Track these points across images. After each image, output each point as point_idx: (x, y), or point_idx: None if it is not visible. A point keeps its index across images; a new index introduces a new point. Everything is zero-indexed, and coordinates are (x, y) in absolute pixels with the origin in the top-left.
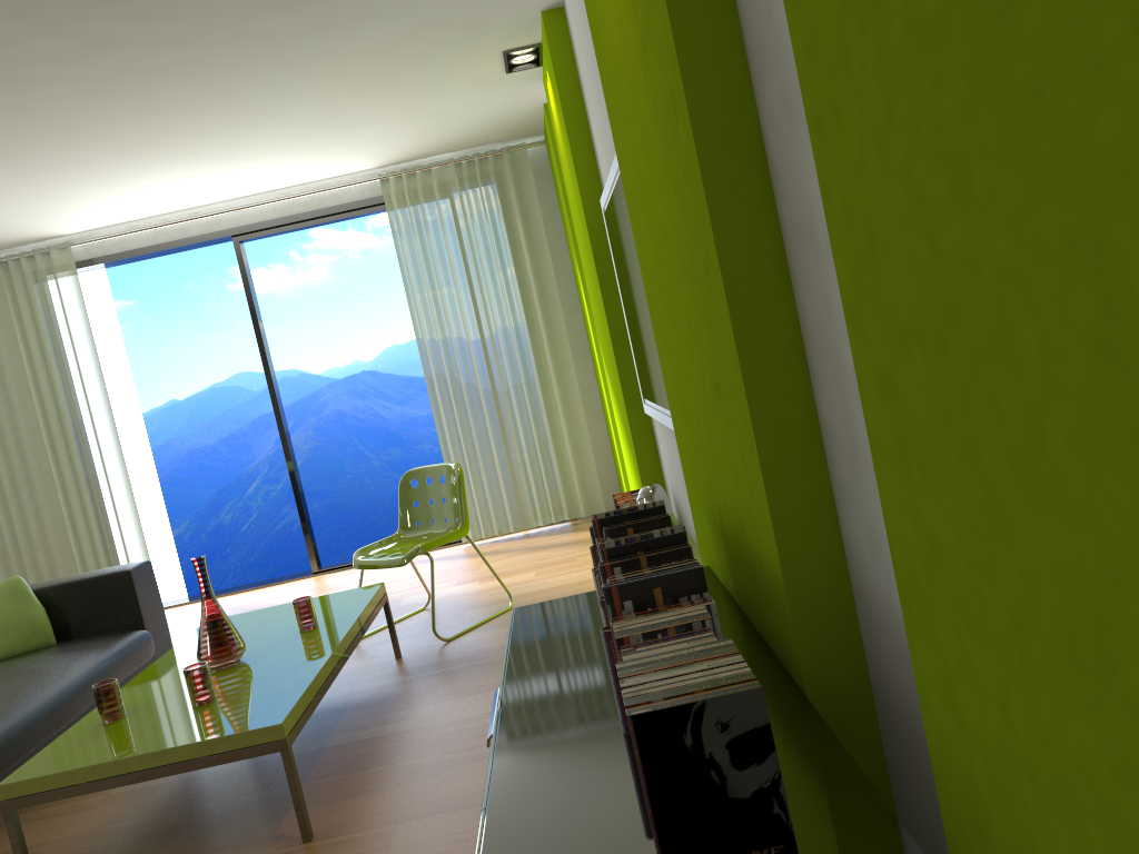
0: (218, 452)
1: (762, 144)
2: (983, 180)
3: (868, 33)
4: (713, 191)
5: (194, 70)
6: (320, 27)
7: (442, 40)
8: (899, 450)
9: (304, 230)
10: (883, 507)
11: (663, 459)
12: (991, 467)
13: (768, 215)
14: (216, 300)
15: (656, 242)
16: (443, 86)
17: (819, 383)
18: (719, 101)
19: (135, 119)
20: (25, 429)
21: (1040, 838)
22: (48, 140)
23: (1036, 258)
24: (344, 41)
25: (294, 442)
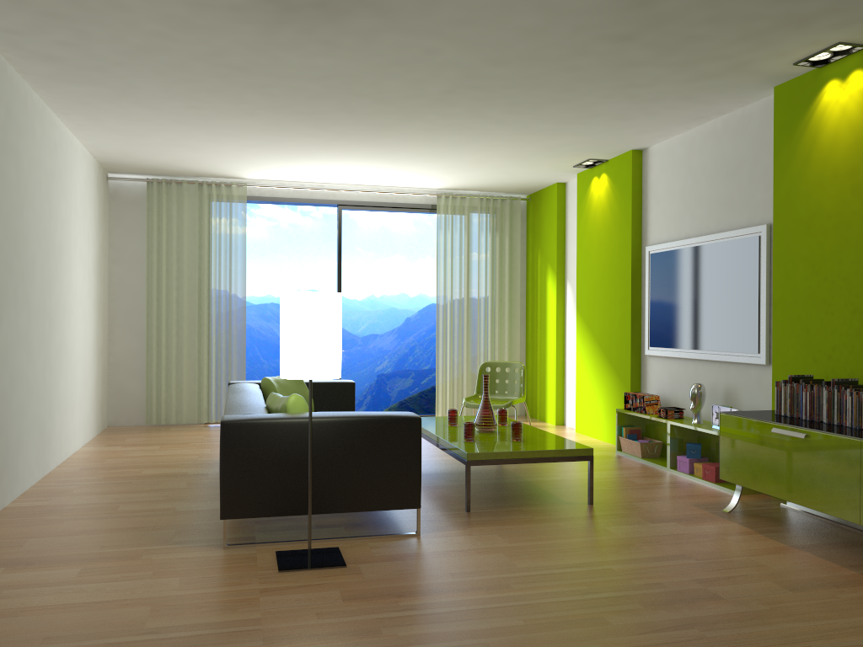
0: None
1: None
2: None
3: None
4: None
5: (478, 132)
6: (554, 132)
7: (579, 148)
8: None
9: None
10: None
11: (651, 379)
12: None
13: None
14: None
15: (823, 280)
16: (540, 164)
17: None
18: None
19: (411, 142)
20: (186, 290)
21: None
22: (361, 139)
23: None
24: (549, 139)
25: None
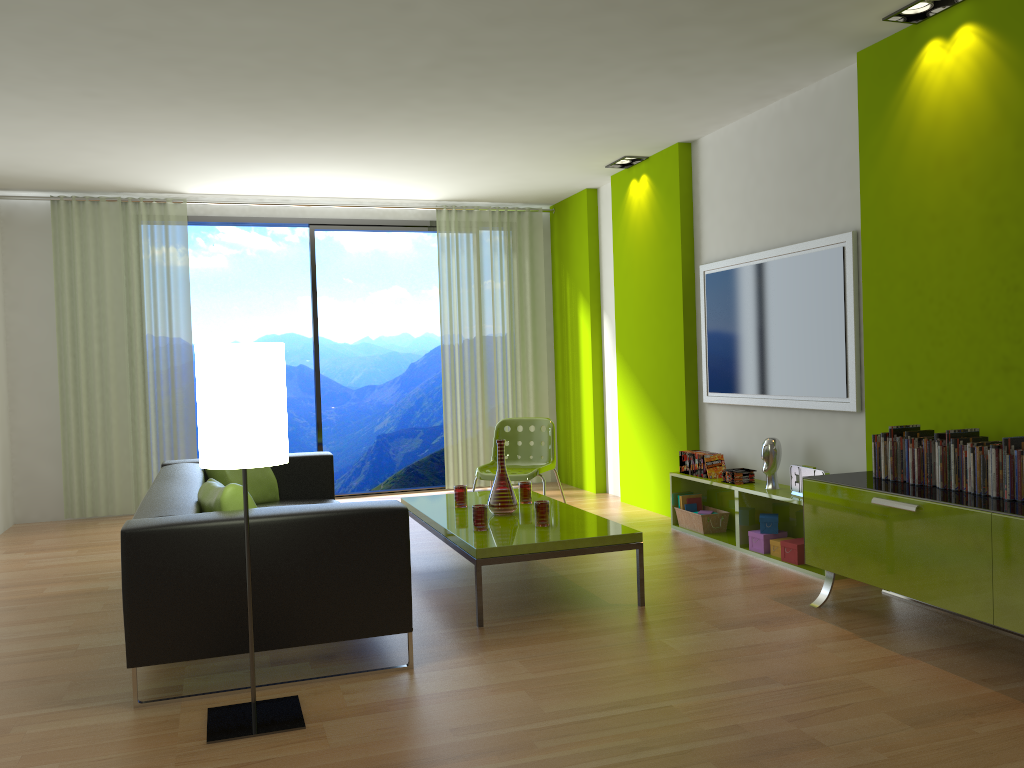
0: None
1: None
2: None
3: None
4: None
5: (481, 123)
6: (578, 120)
7: (612, 142)
8: None
9: None
10: None
11: (712, 433)
12: None
13: None
14: None
15: (929, 301)
16: (564, 164)
17: None
18: None
19: (395, 138)
20: (111, 341)
21: None
22: (328, 136)
23: None
24: (572, 130)
25: None
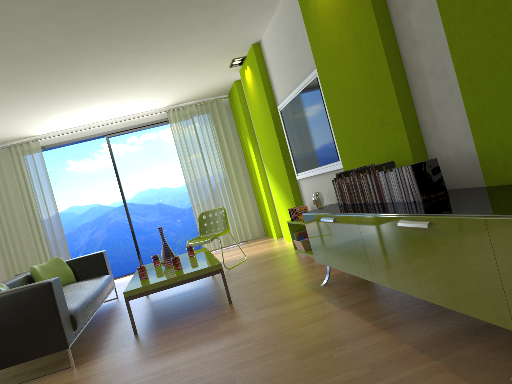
0: None
1: (400, 56)
2: (500, 32)
3: (470, 15)
4: (390, 68)
5: (134, 62)
6: (183, 47)
7: (217, 54)
8: (472, 92)
9: (99, 144)
10: (466, 108)
11: (305, 195)
12: (500, 79)
13: (403, 73)
14: (61, 175)
15: (347, 96)
16: (207, 72)
17: (420, 112)
18: (390, 47)
19: (101, 82)
20: (18, 216)
21: (511, 144)
22: (66, 90)
23: (511, 40)
24: (187, 53)
25: (97, 235)
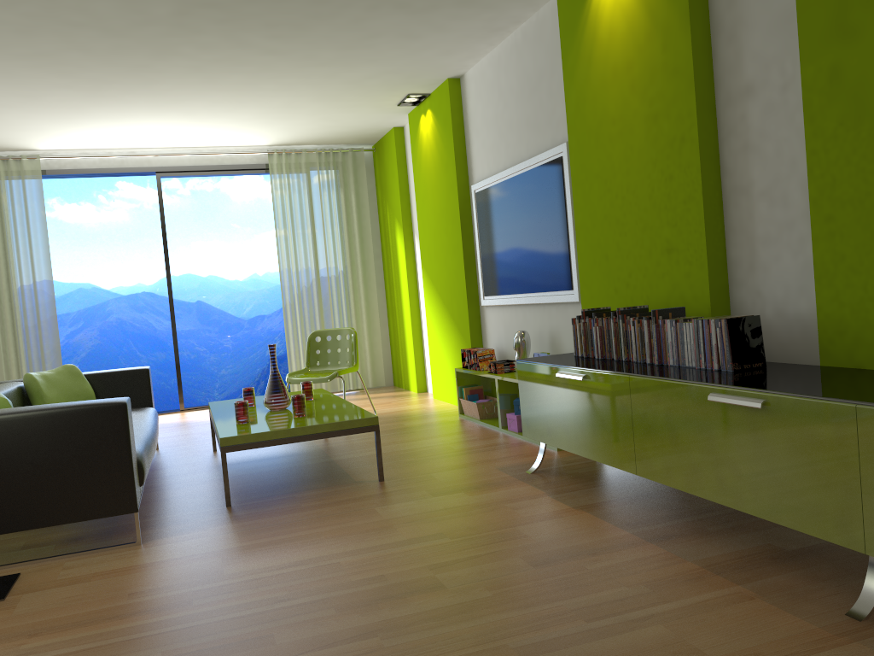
0: None
1: (719, 160)
2: None
3: (849, 133)
4: (703, 173)
5: (259, 68)
6: (345, 61)
7: (389, 81)
8: (829, 235)
9: (112, 181)
10: (813, 255)
11: (490, 332)
12: None
13: (718, 184)
14: None
15: (615, 197)
16: (360, 105)
17: (732, 244)
18: (707, 143)
19: (191, 87)
20: None
21: (872, 315)
22: (129, 88)
23: None
24: (346, 71)
25: (81, 338)
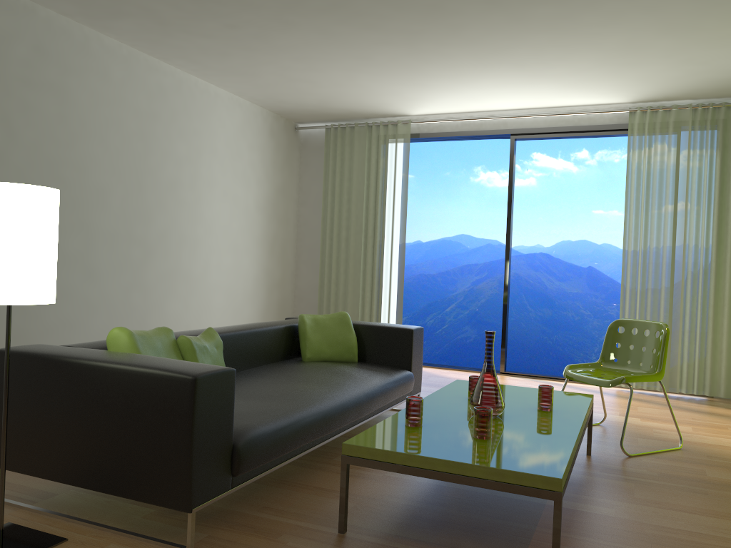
0: (435, 280)
1: None
2: None
3: None
4: None
5: None
6: None
7: None
8: None
9: (528, 152)
10: None
11: None
12: None
13: None
14: (460, 186)
15: None
16: (730, 35)
17: None
18: None
19: (501, 29)
20: (353, 229)
21: None
22: (440, 38)
23: None
24: None
25: (483, 286)
